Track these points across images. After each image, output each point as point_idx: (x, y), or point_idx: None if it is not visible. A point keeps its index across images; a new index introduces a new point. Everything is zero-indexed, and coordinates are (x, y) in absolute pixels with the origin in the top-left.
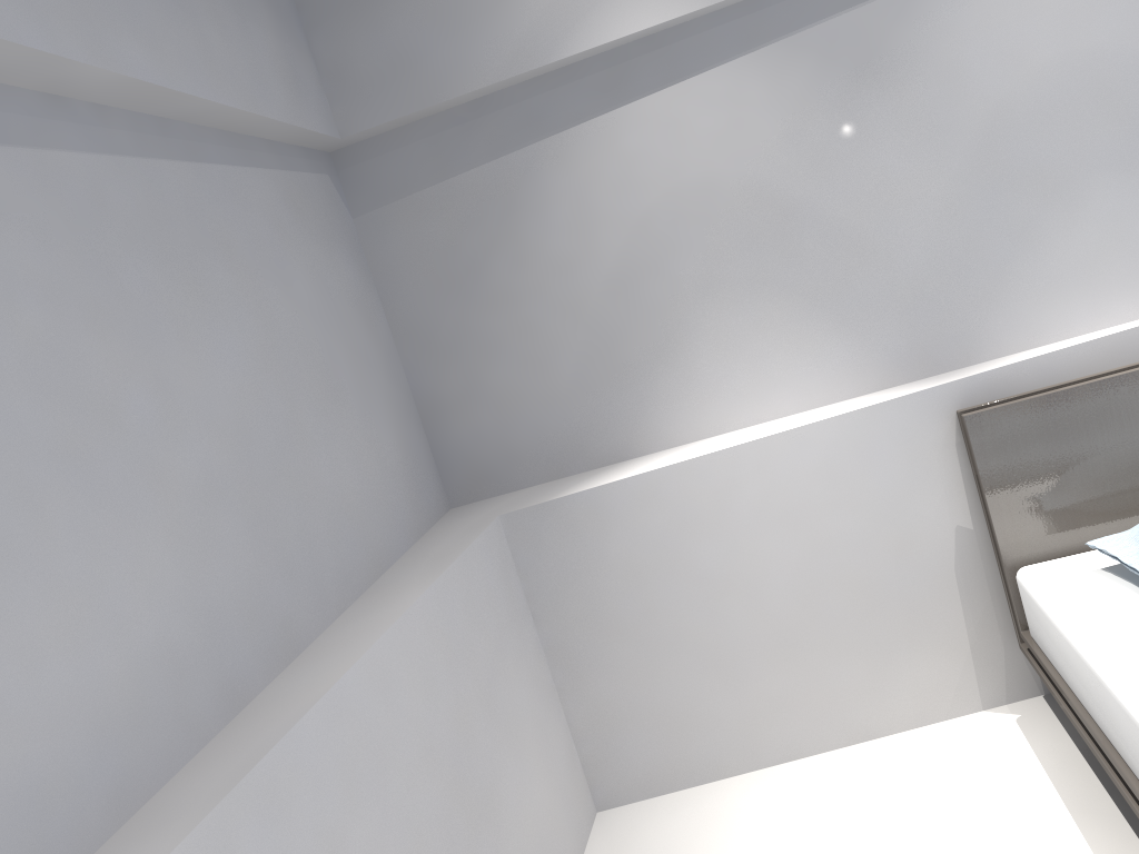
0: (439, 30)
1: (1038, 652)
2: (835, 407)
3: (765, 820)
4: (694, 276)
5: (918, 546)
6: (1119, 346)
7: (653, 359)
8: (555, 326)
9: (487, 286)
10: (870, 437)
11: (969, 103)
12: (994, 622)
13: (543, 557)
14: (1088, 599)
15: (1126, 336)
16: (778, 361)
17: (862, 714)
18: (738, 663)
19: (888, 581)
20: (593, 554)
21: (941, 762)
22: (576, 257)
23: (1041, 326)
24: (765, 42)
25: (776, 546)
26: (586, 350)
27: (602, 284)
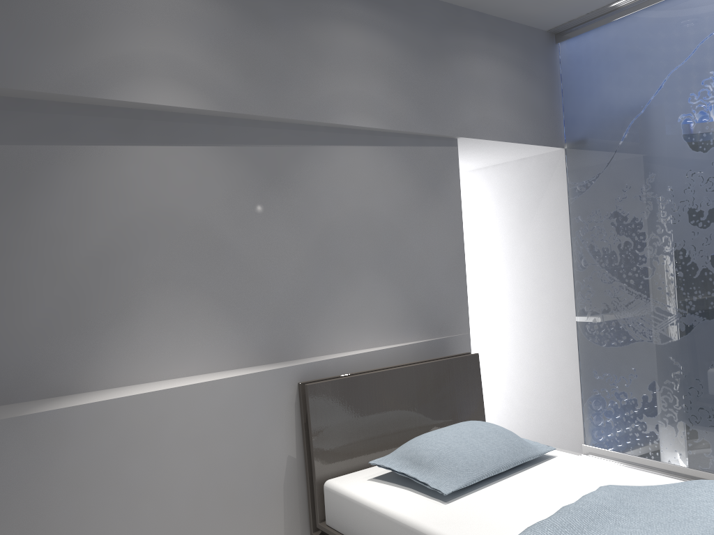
0: (14, 39)
1: (336, 532)
2: (228, 372)
3: None
4: (152, 269)
5: (267, 468)
6: (370, 358)
7: (109, 320)
8: (37, 280)
9: None
10: (253, 393)
11: (318, 216)
12: (299, 519)
13: (0, 466)
14: (379, 492)
15: (373, 354)
16: (194, 338)
17: None
18: None
19: (247, 491)
20: (46, 465)
21: None
22: (69, 234)
23: (334, 343)
24: (226, 144)
25: (185, 464)
26: (58, 304)
27: (84, 258)
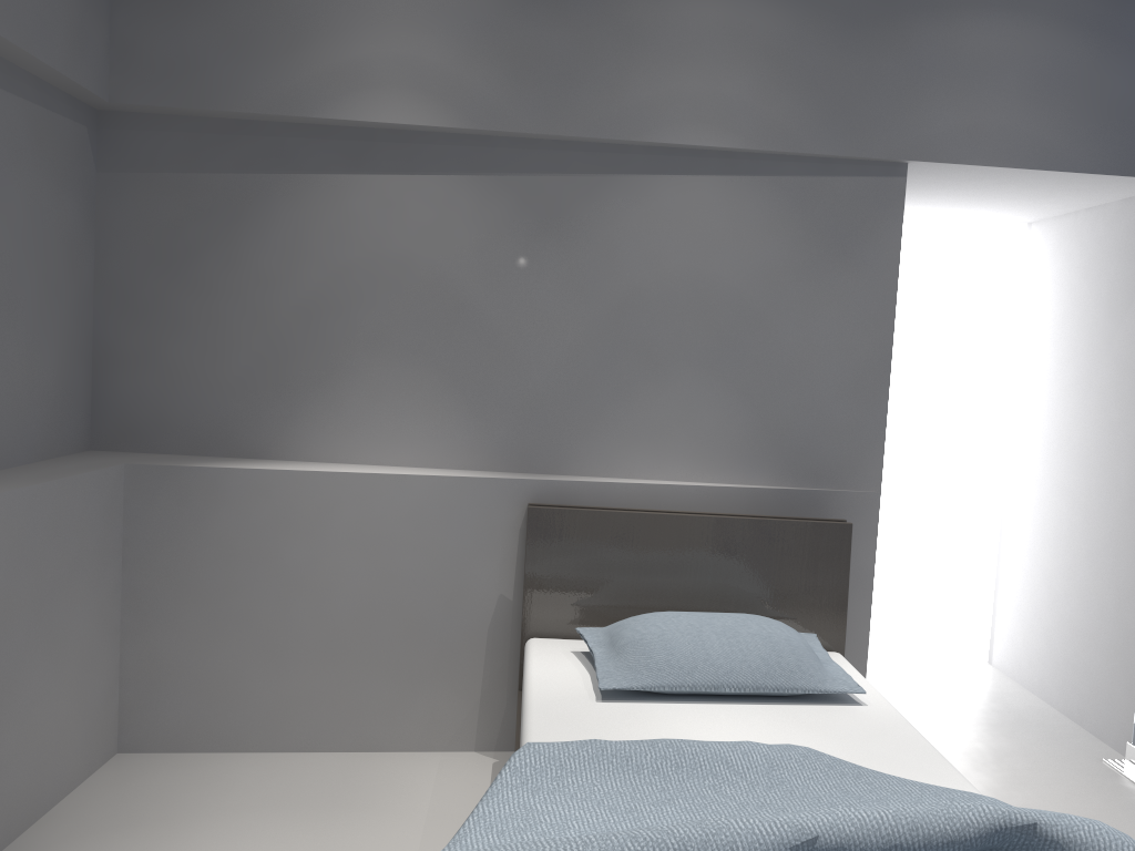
0: (227, 53)
1: (519, 706)
2: (442, 471)
3: (256, 787)
4: (369, 328)
5: (466, 601)
6: (660, 494)
7: (313, 383)
8: (241, 327)
9: (195, 272)
10: (457, 501)
11: (614, 278)
12: (506, 680)
13: (151, 512)
14: (555, 666)
15: (666, 489)
16: (412, 420)
17: (377, 727)
18: (288, 654)
19: (434, 622)
20: (196, 523)
21: (419, 777)
22: (279, 277)
23: (615, 462)
24: (483, 172)
25: (354, 566)
26: (260, 356)
27: (292, 307)
